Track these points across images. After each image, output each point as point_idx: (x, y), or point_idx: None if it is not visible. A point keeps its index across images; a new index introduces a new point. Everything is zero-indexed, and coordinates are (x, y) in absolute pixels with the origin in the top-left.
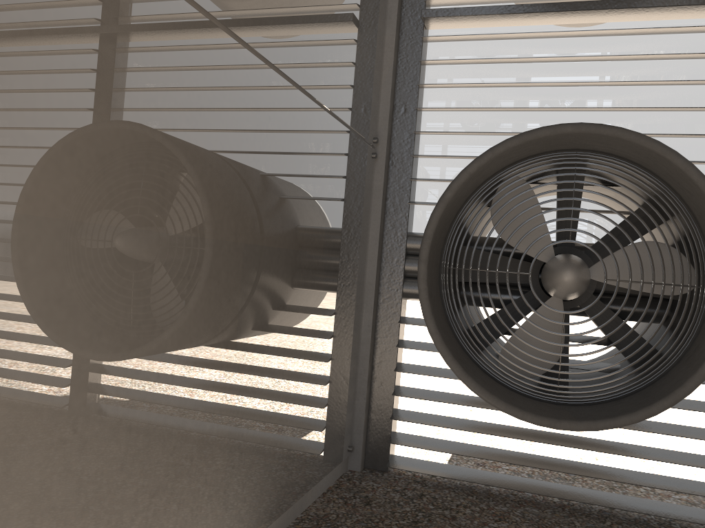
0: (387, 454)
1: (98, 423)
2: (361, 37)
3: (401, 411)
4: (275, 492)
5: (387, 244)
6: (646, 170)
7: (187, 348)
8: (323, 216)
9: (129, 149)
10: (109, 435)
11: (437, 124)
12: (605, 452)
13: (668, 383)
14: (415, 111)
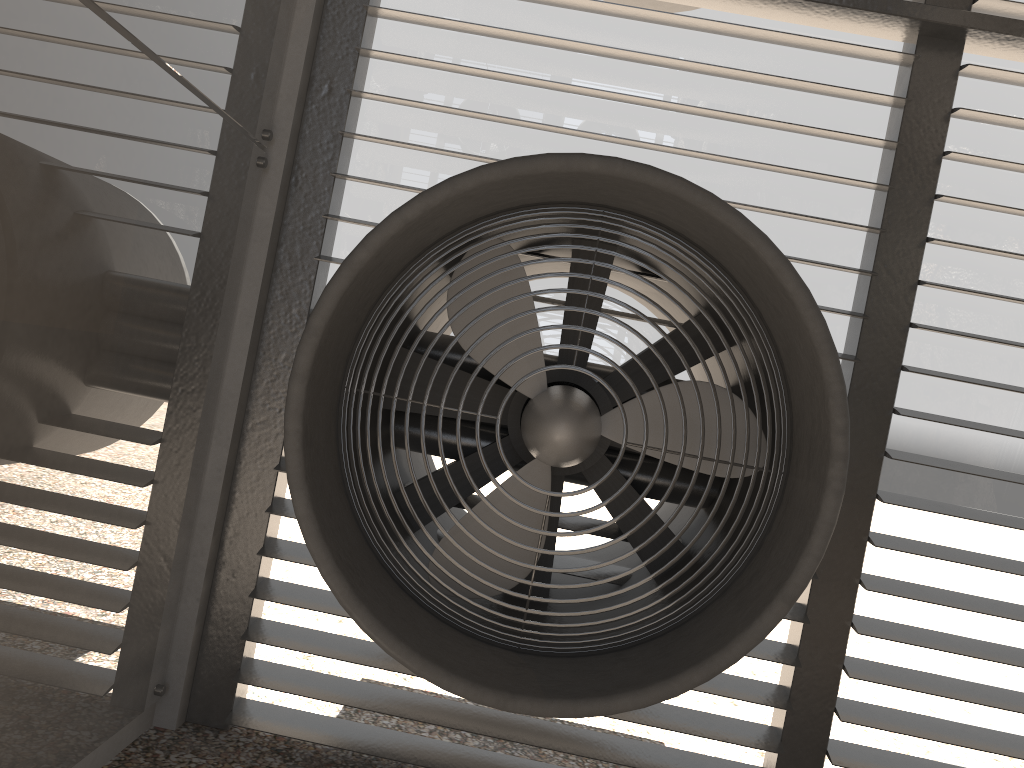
0: (230, 698)
1: None
2: None
3: (264, 624)
4: None
5: (271, 326)
6: (712, 260)
7: None
8: (120, 263)
9: None
10: None
11: (385, 127)
12: None
13: (704, 634)
14: (348, 95)
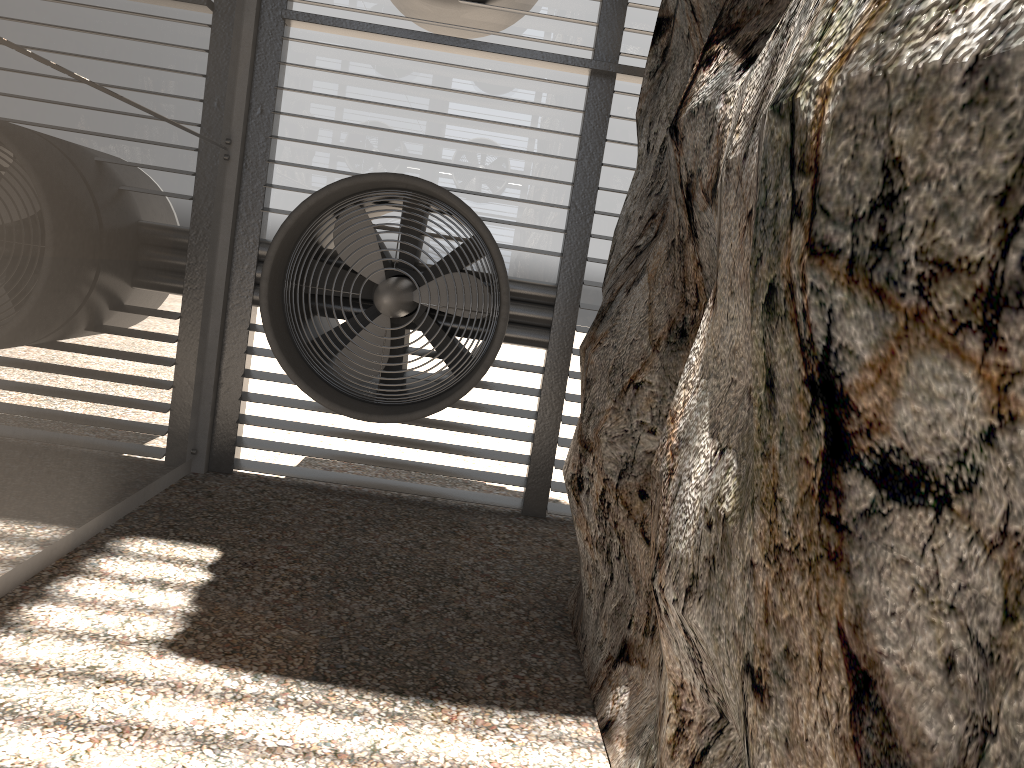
0: (232, 457)
1: (1, 397)
2: (215, 41)
3: (247, 416)
4: (122, 477)
5: (238, 249)
6: (458, 214)
7: (57, 347)
8: (172, 227)
9: (23, 198)
10: (8, 407)
11: (295, 130)
12: (430, 450)
13: (457, 387)
14: (272, 114)
